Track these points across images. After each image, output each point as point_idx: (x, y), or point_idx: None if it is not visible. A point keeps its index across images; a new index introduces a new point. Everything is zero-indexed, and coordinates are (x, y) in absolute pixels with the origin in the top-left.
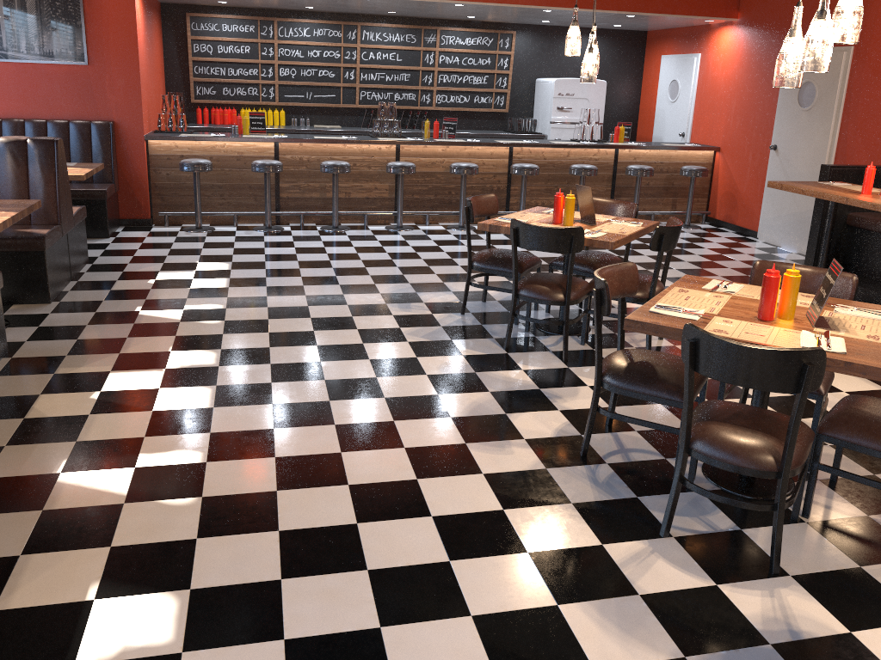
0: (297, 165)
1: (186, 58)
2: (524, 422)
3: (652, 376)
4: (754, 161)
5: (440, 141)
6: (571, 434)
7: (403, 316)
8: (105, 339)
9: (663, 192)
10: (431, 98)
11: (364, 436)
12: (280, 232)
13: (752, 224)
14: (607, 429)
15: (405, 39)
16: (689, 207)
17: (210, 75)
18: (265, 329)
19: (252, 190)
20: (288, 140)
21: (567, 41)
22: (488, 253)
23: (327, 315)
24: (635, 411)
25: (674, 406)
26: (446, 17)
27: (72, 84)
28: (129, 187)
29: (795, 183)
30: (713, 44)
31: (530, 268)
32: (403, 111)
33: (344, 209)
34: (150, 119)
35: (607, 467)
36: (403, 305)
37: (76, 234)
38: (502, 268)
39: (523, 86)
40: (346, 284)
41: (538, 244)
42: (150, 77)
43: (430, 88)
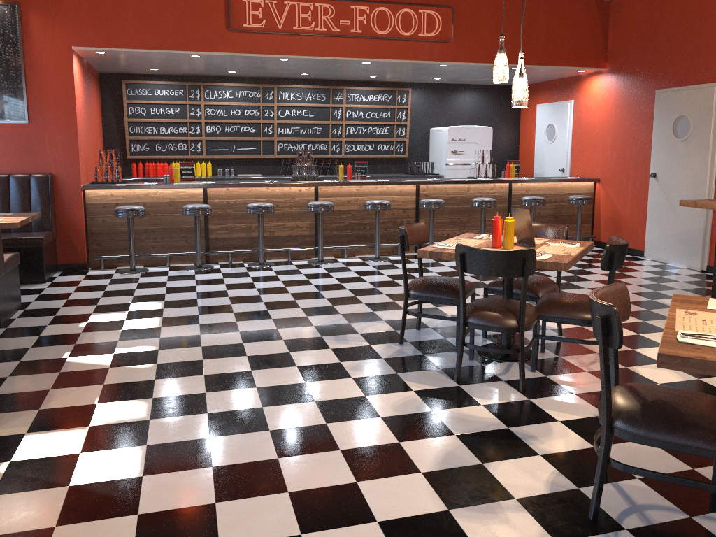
0: (224, 208)
1: (122, 119)
2: (507, 474)
3: (679, 420)
4: (634, 188)
5: (355, 181)
6: (567, 488)
7: (341, 349)
8: (25, 392)
9: (553, 220)
10: (340, 147)
11: (325, 508)
12: (210, 270)
13: (638, 244)
14: (604, 477)
15: (316, 98)
16: (578, 232)
17: (144, 133)
18: (200, 371)
19: (183, 232)
20: (216, 185)
21: (495, 68)
22: (424, 281)
23: (263, 352)
24: (624, 450)
25: (714, 457)
26: (351, 78)
27: (13, 141)
28: (67, 234)
29: (707, 201)
30: (585, 91)
31: (467, 294)
32: (316, 159)
33: (269, 246)
34: (87, 171)
35: (629, 534)
36: (339, 337)
37: (7, 280)
38: (441, 295)
39: (419, 135)
40: (278, 318)
41: (488, 268)
42: (88, 135)
43: (339, 139)
